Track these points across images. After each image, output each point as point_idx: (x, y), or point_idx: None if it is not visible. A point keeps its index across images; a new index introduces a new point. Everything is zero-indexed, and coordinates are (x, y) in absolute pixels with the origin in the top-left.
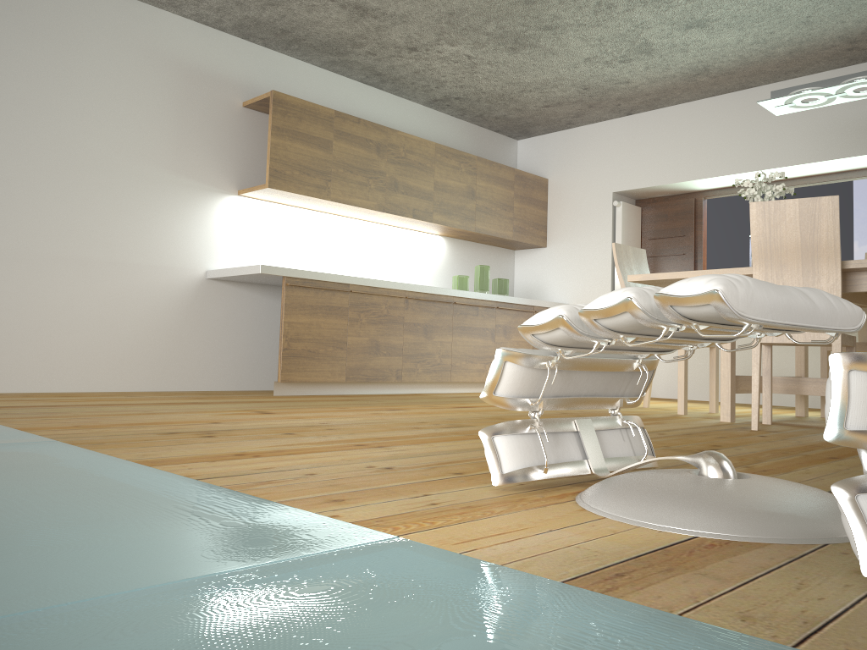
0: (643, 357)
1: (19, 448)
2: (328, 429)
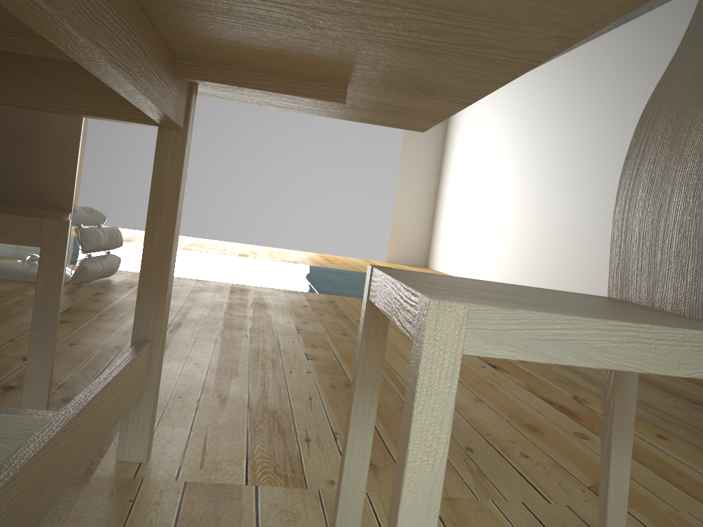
0: (76, 227)
1: (297, 288)
2: (320, 313)
